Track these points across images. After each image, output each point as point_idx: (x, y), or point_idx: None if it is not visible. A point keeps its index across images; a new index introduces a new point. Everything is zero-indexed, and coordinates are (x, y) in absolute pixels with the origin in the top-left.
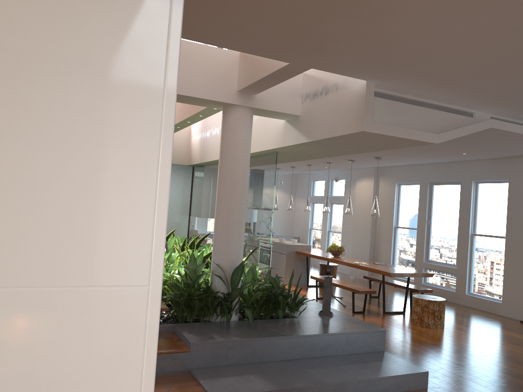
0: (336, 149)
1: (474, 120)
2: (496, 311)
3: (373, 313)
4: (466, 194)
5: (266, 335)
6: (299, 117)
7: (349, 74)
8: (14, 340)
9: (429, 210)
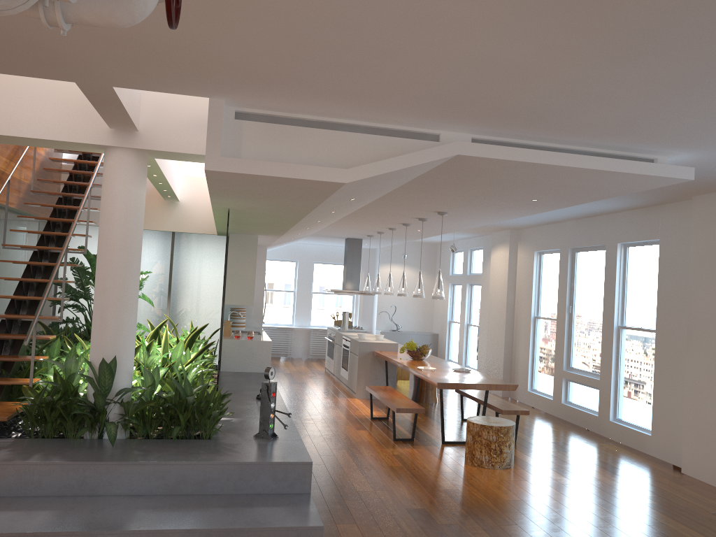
0: (273, 200)
1: (438, 145)
2: (644, 448)
3: (425, 442)
4: (611, 265)
5: (111, 458)
6: None
7: (169, 90)
8: None
9: (571, 290)
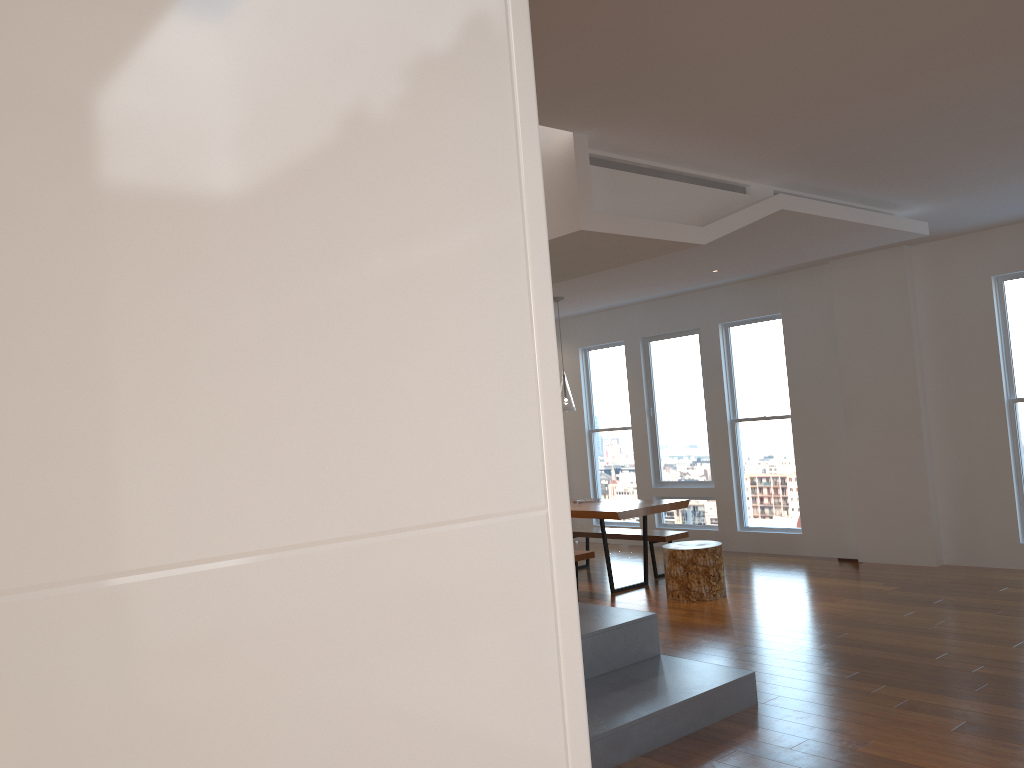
0: None
1: (751, 199)
2: (794, 550)
3: (593, 596)
4: (712, 350)
5: None
6: None
7: (543, 119)
8: (297, 693)
9: (648, 388)
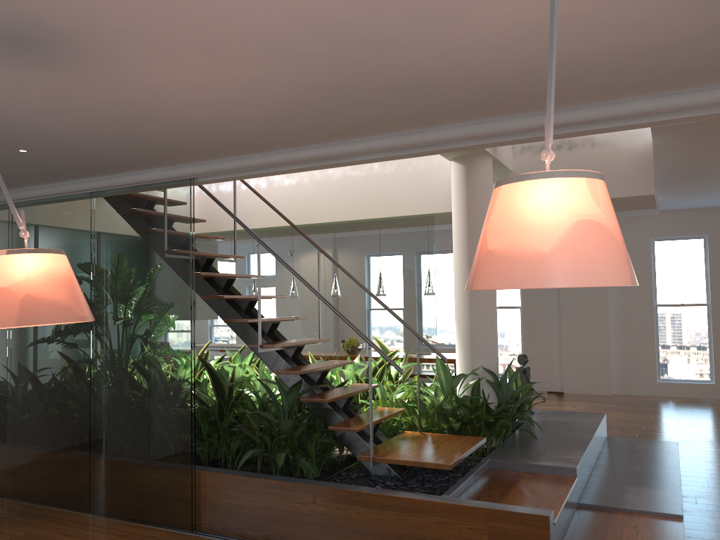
0: None
1: None
2: None
3: None
4: None
5: (579, 442)
6: (509, 173)
7: (660, 132)
8: None
9: None
